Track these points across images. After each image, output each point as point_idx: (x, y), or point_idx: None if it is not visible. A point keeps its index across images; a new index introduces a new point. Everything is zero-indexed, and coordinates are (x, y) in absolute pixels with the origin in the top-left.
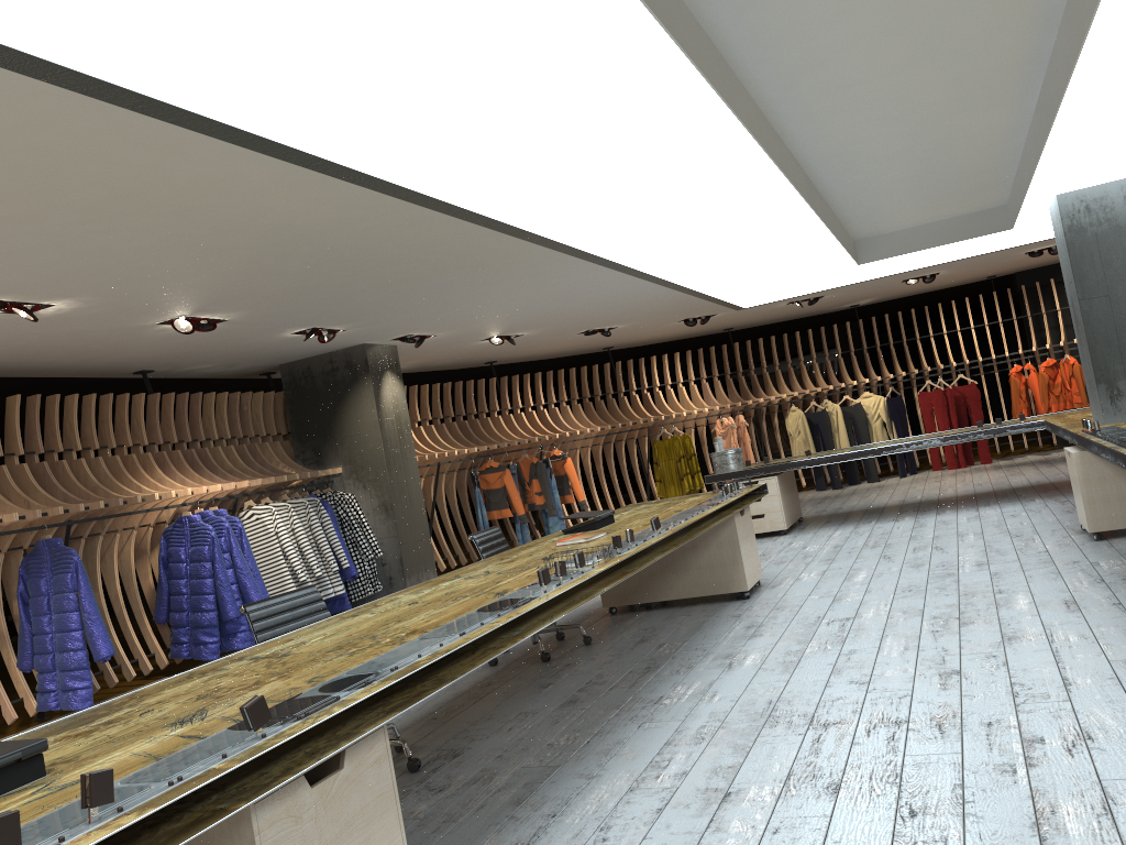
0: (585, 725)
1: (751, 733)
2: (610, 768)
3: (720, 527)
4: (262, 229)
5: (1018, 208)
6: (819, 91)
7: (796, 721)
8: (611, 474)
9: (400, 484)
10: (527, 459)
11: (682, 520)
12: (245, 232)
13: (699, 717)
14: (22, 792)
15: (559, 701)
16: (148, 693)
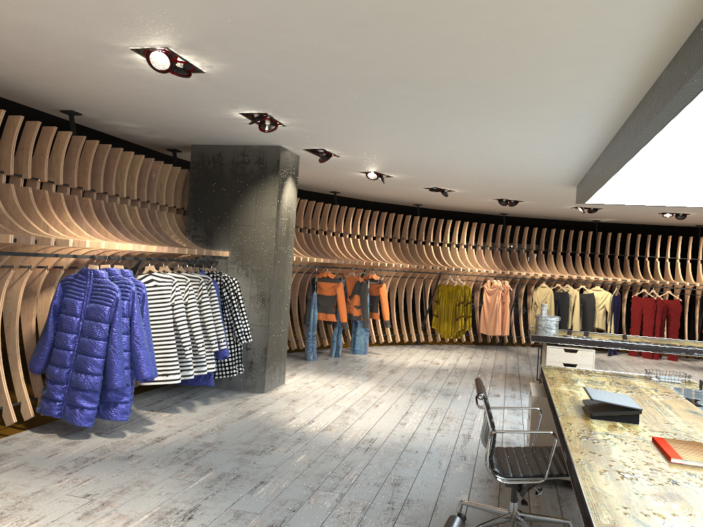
0: None
1: None
2: None
3: None
4: None
5: None
6: None
7: None
8: (399, 301)
9: (279, 280)
10: (353, 277)
11: None
12: None
13: None
14: None
15: None
16: None
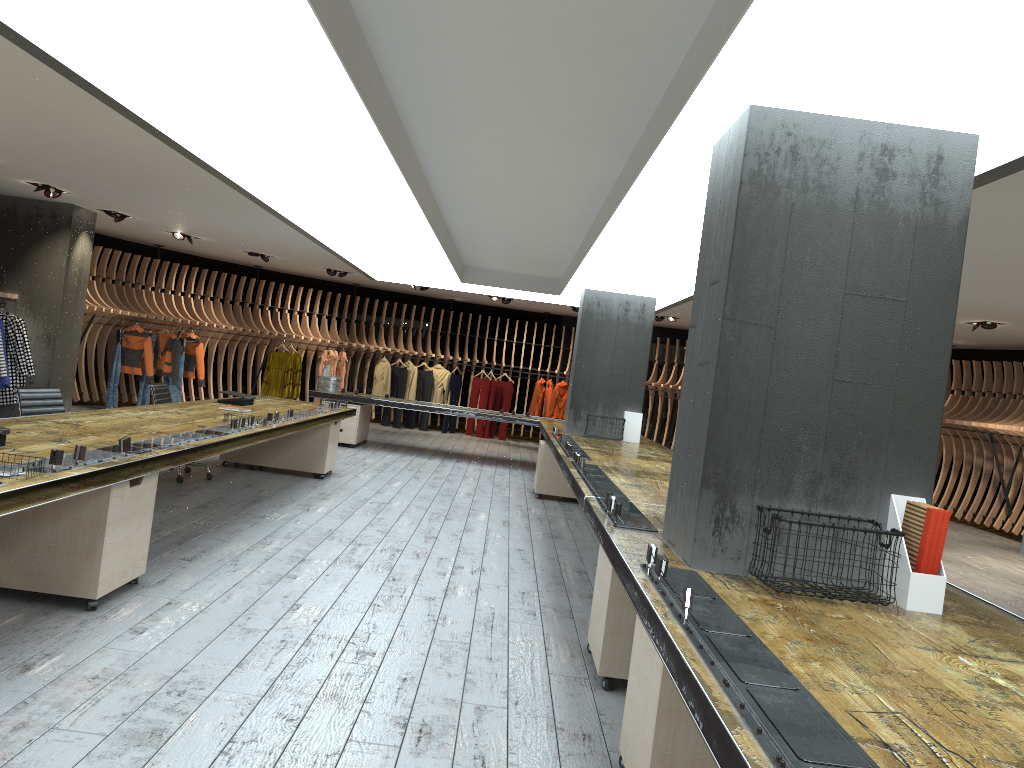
0: (215, 519)
1: (318, 540)
2: (235, 539)
3: (319, 428)
4: (85, 136)
5: (564, 287)
6: (468, 200)
7: (344, 540)
8: (229, 366)
9: (67, 324)
10: (167, 333)
11: (303, 416)
12: (71, 134)
13: (288, 529)
14: (3, 449)
15: (194, 504)
16: (1, 423)
